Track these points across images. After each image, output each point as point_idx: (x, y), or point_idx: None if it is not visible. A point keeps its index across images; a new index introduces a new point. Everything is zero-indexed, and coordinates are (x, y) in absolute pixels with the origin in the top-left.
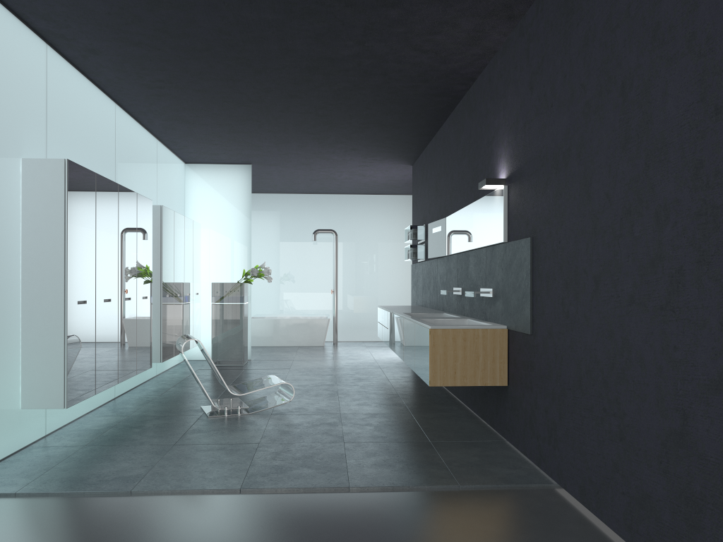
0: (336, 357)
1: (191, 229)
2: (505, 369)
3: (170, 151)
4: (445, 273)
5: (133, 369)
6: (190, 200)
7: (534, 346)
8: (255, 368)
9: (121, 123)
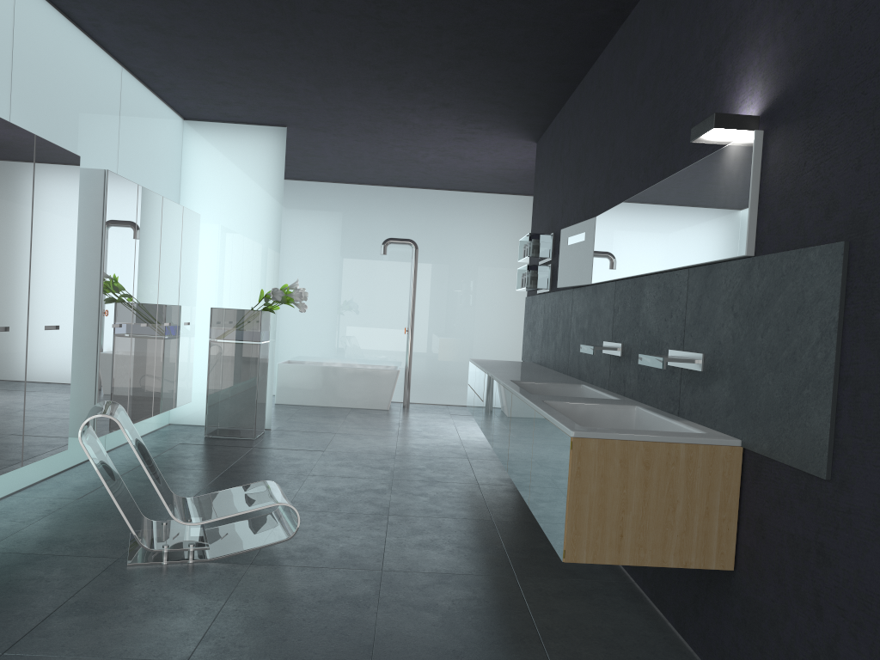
0: (402, 432)
1: (179, 220)
2: (731, 534)
3: (152, 93)
4: (588, 314)
5: (13, 457)
6: (189, 177)
7: (838, 512)
8: (271, 446)
9: (29, 15)
